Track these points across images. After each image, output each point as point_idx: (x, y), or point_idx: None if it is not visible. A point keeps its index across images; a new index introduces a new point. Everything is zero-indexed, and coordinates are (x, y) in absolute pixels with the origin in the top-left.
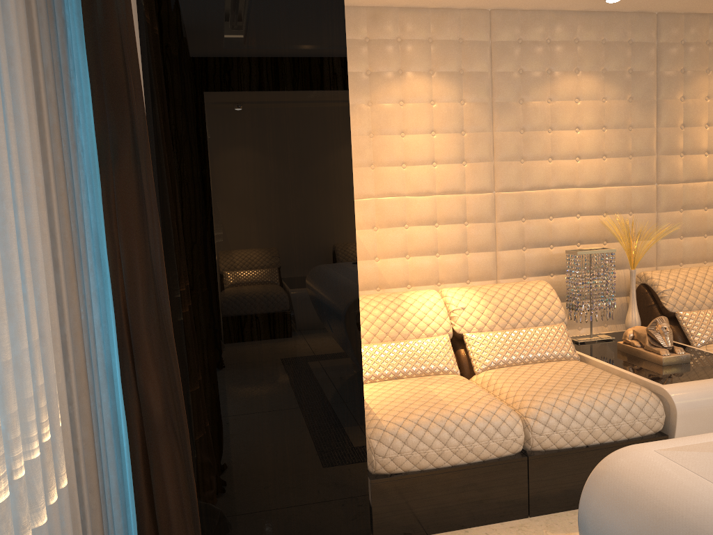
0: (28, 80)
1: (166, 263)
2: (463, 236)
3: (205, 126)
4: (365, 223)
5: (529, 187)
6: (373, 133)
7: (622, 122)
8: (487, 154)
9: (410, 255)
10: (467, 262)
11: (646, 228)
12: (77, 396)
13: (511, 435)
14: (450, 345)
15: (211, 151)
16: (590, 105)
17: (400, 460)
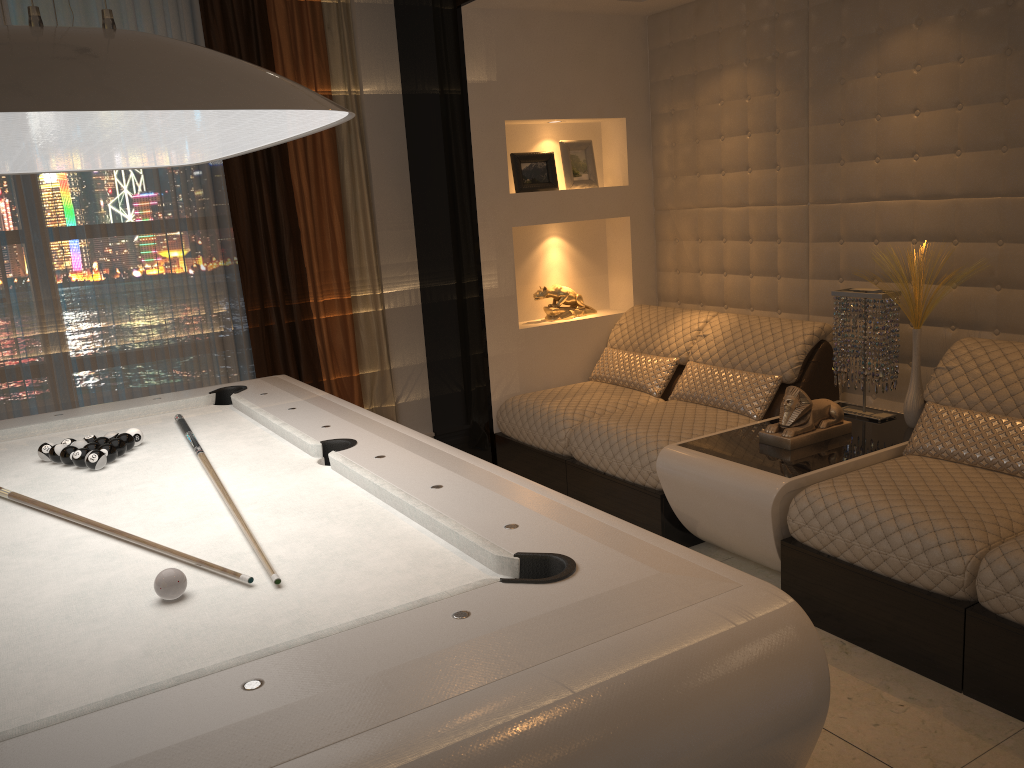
0: (211, 202)
1: (419, 261)
2: (772, 256)
3: (424, 177)
4: (688, 235)
5: (845, 198)
6: (698, 138)
7: (985, 93)
8: (797, 156)
9: (726, 272)
10: (776, 289)
11: (1020, 270)
12: (241, 308)
13: (554, 436)
14: (668, 368)
15: (427, 193)
16: (933, 73)
17: (503, 425)
